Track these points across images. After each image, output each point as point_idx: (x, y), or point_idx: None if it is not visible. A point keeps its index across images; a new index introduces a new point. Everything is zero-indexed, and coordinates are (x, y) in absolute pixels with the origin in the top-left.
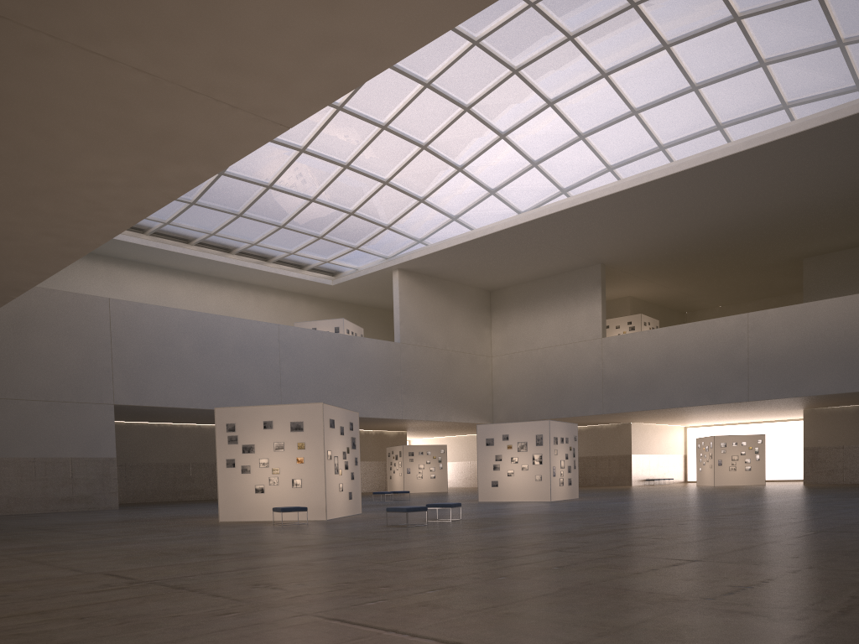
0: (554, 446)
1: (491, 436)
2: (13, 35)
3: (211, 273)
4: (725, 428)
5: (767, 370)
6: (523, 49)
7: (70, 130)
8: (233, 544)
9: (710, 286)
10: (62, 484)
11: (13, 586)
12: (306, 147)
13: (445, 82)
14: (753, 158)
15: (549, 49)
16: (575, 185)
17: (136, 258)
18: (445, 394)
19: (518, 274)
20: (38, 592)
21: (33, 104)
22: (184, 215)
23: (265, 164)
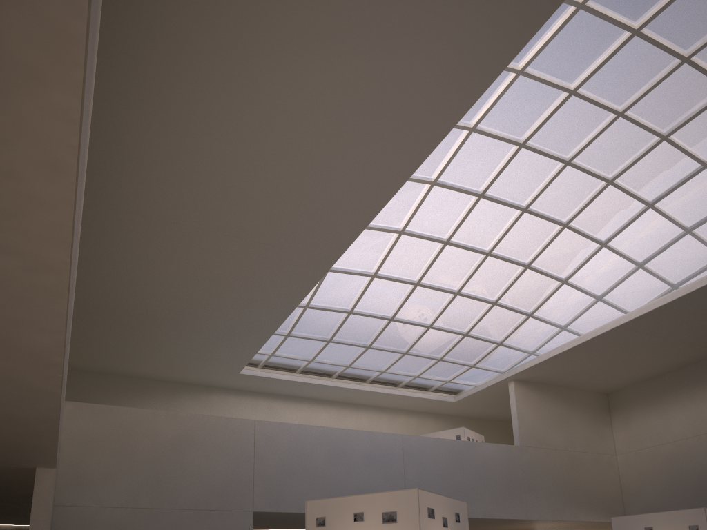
0: None
1: (631, 529)
2: None
3: (350, 400)
4: None
5: None
6: (615, 160)
7: None
8: None
9: None
10: None
11: None
12: (420, 280)
13: (542, 204)
14: None
15: (643, 154)
16: (686, 279)
17: (289, 393)
18: (571, 493)
19: (634, 373)
20: None
21: None
22: (323, 353)
23: (386, 300)
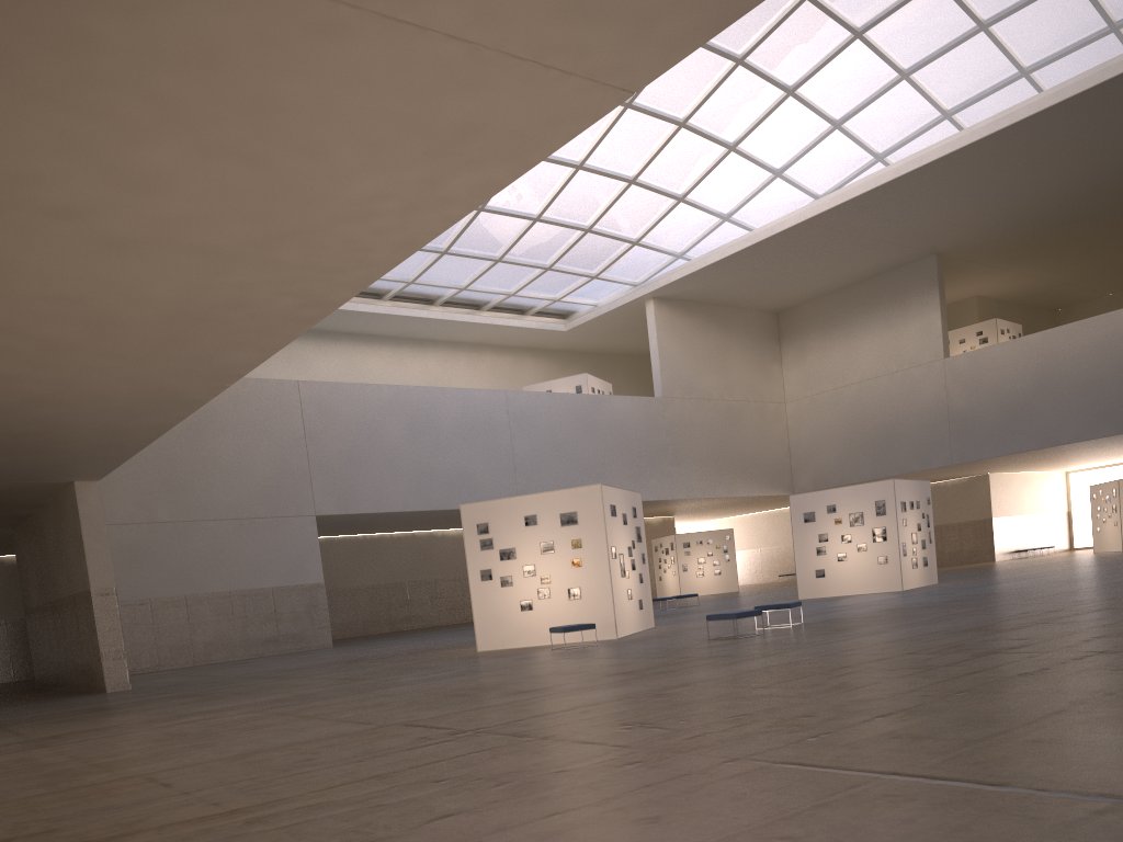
0: (902, 514)
1: (811, 509)
2: (303, 13)
3: (411, 335)
4: None
5: None
6: None
7: (346, 141)
8: (529, 677)
9: (1096, 266)
10: (264, 621)
11: (308, 747)
12: None
13: None
14: None
15: None
16: (895, 147)
17: (318, 327)
18: (727, 460)
19: (816, 284)
20: (346, 752)
21: (307, 111)
22: None
23: None
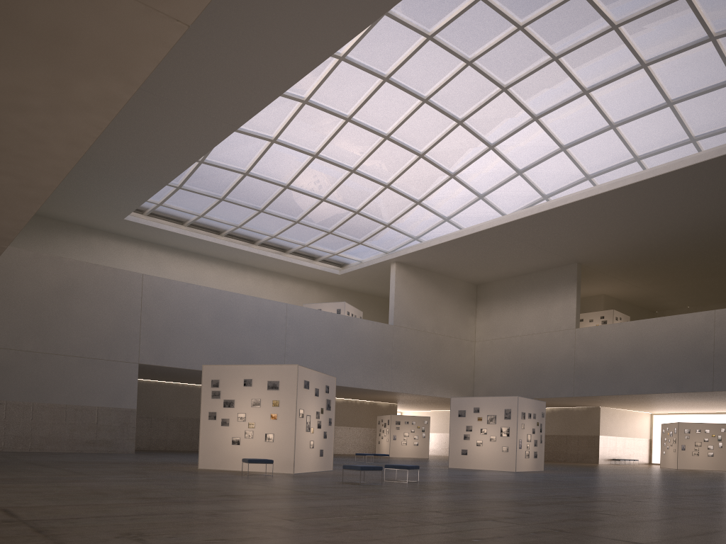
0: (522, 420)
1: (464, 408)
2: None
3: (237, 260)
4: (689, 416)
5: None
6: (511, 69)
7: None
8: (176, 489)
9: (679, 287)
10: (88, 428)
11: None
12: (319, 153)
13: (442, 98)
14: (724, 165)
15: (536, 69)
16: (555, 192)
17: (175, 245)
18: (431, 372)
19: (501, 270)
20: None
21: None
22: (215, 210)
23: (283, 167)
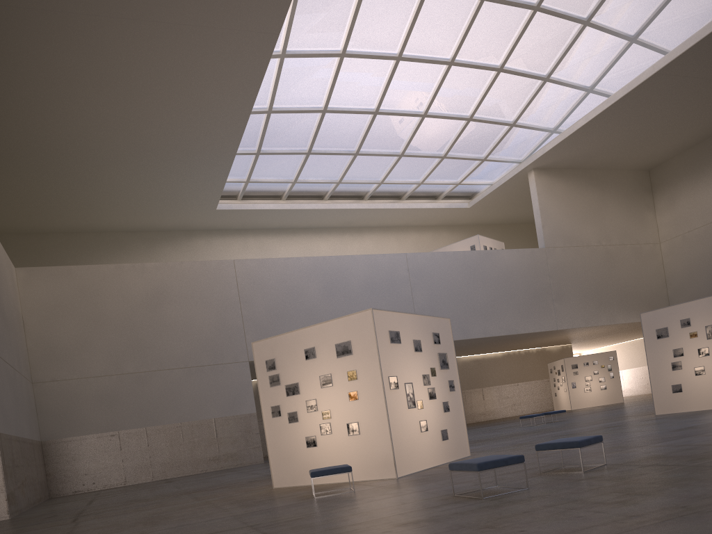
0: None
1: (664, 325)
2: None
3: (350, 224)
4: None
5: None
6: None
7: None
8: None
9: None
10: (208, 444)
11: None
12: (402, 52)
13: None
14: None
15: None
16: None
17: (280, 225)
18: (607, 294)
19: (681, 137)
20: None
21: None
22: (306, 170)
23: (365, 88)
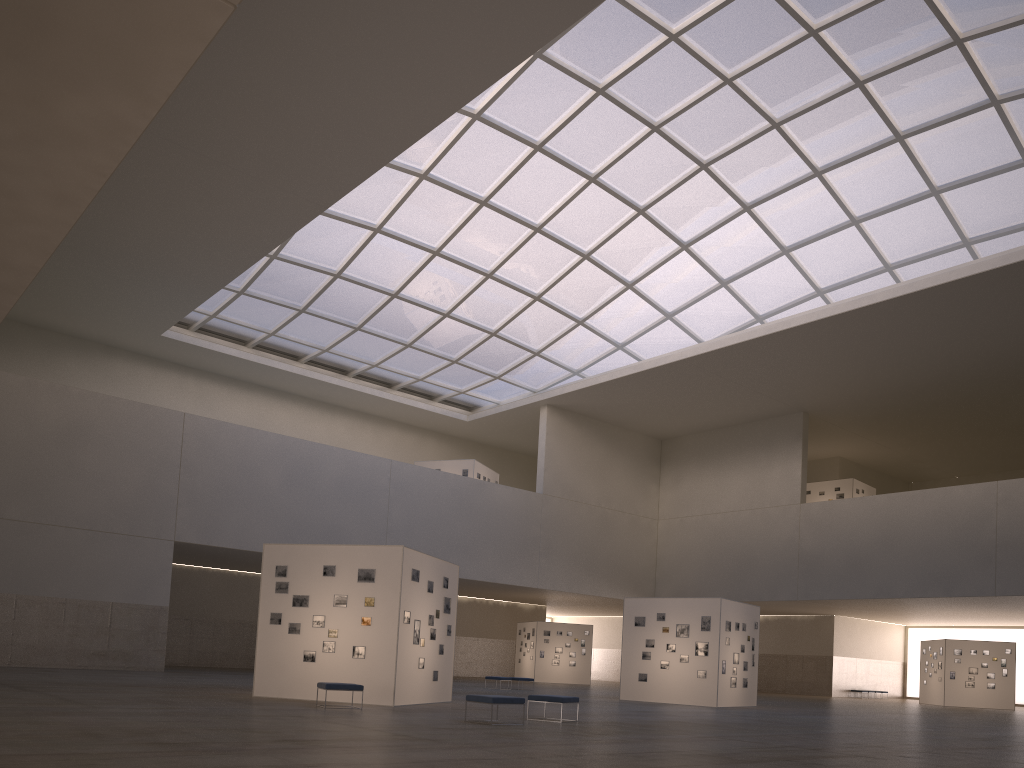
0: (726, 633)
1: (643, 614)
2: None
3: (323, 398)
4: (959, 631)
5: (1023, 556)
6: (714, 139)
7: None
8: (212, 729)
9: (944, 449)
10: (96, 634)
11: None
12: (441, 248)
13: (616, 177)
14: (1012, 277)
15: (748, 140)
16: (773, 312)
17: (234, 374)
18: (596, 561)
19: (696, 420)
20: None
21: None
22: (292, 326)
23: (390, 268)
